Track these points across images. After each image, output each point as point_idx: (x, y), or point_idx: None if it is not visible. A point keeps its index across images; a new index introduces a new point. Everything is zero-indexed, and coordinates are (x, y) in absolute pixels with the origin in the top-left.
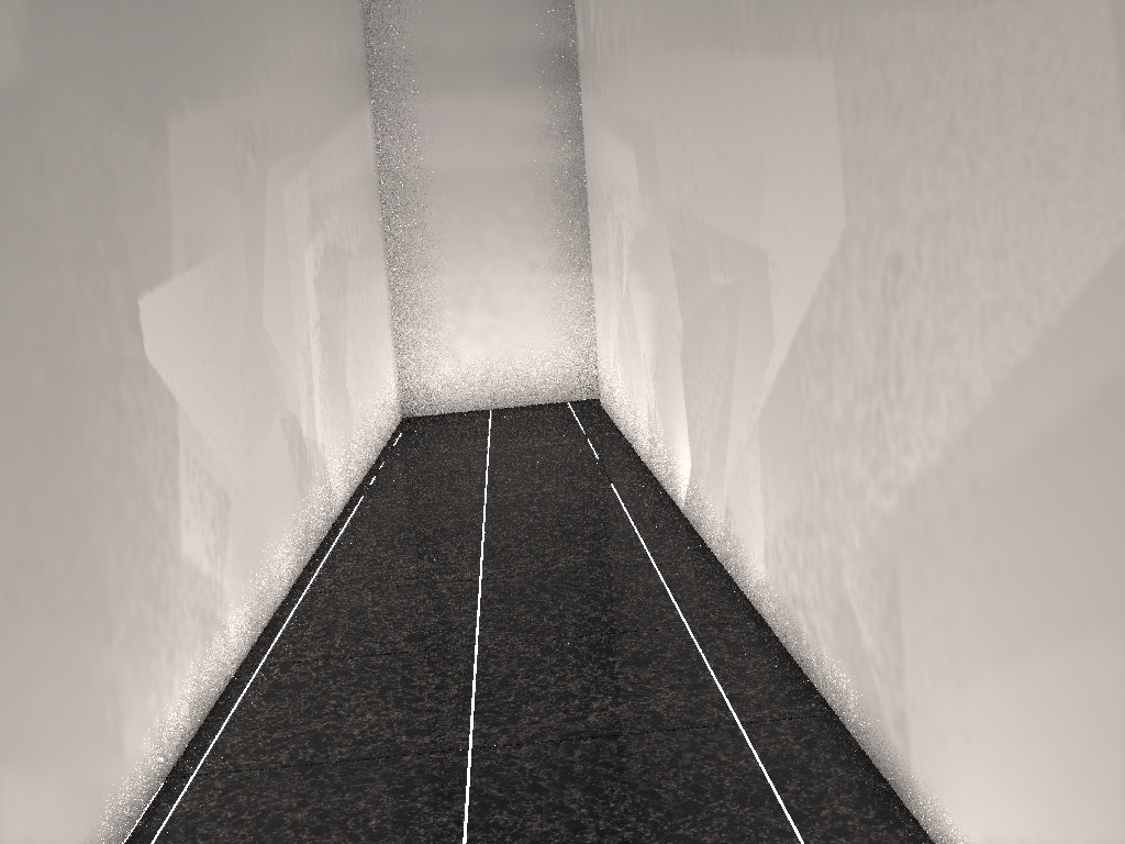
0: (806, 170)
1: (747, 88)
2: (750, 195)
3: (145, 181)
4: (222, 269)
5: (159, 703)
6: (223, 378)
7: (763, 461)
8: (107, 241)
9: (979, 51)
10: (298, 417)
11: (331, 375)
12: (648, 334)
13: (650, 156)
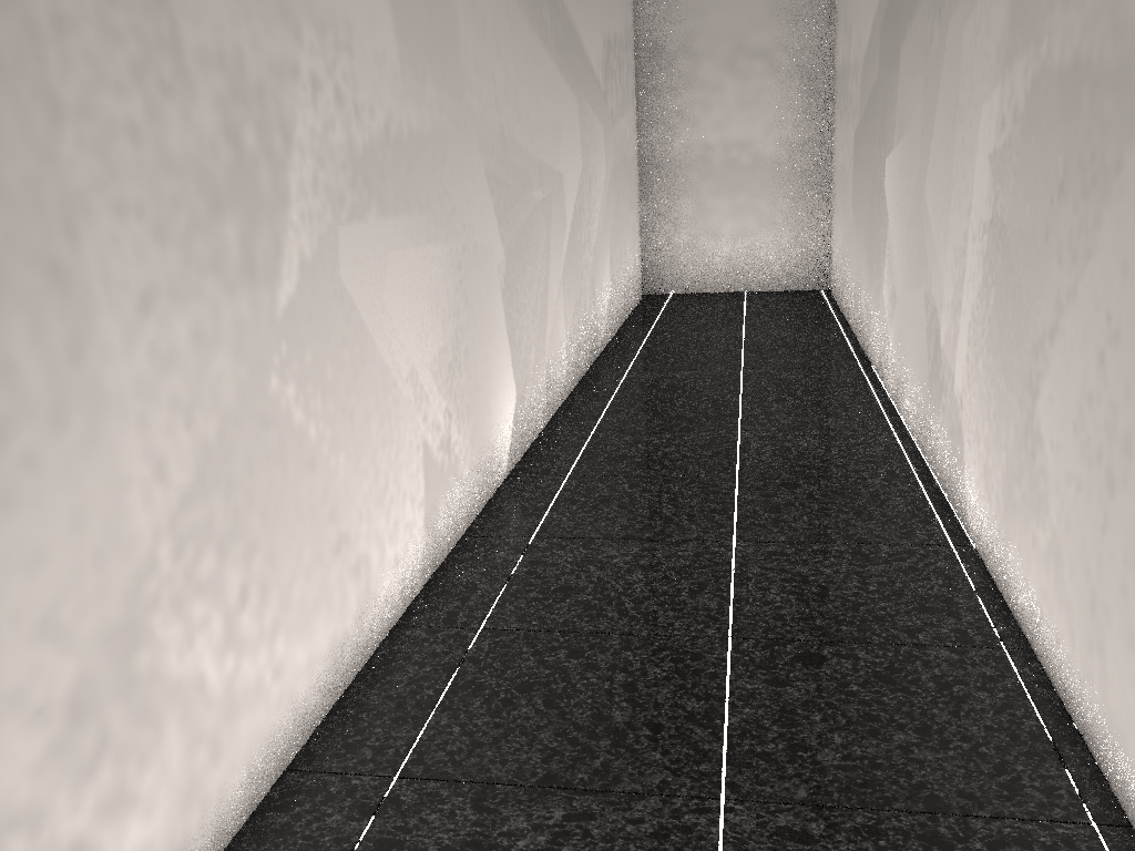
0: (573, 139)
1: (552, 78)
2: (555, 141)
3: (891, 97)
4: (909, 143)
5: (874, 337)
6: (901, 221)
7: (564, 297)
8: (882, 132)
9: (595, 126)
10: (938, 314)
11: (996, 332)
12: (430, 317)
13: (444, 33)
